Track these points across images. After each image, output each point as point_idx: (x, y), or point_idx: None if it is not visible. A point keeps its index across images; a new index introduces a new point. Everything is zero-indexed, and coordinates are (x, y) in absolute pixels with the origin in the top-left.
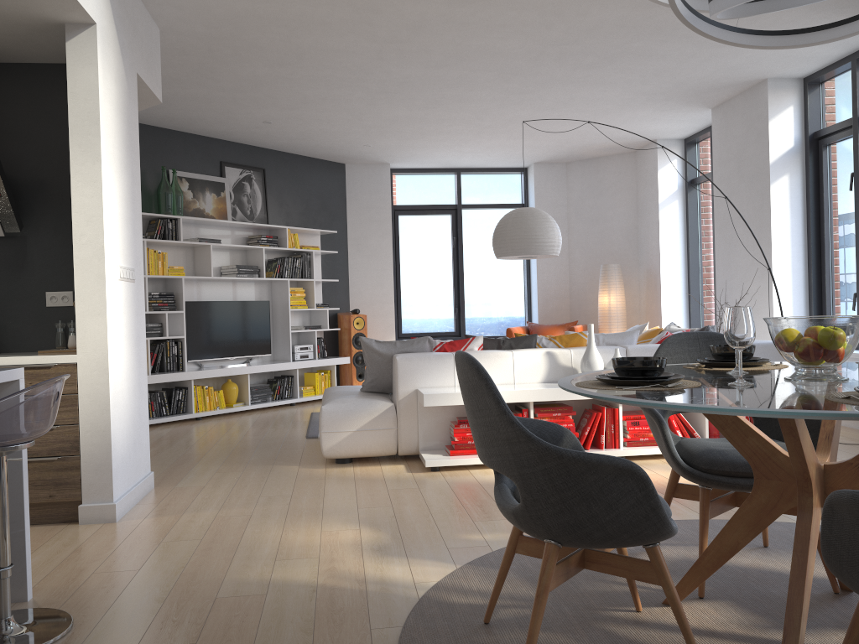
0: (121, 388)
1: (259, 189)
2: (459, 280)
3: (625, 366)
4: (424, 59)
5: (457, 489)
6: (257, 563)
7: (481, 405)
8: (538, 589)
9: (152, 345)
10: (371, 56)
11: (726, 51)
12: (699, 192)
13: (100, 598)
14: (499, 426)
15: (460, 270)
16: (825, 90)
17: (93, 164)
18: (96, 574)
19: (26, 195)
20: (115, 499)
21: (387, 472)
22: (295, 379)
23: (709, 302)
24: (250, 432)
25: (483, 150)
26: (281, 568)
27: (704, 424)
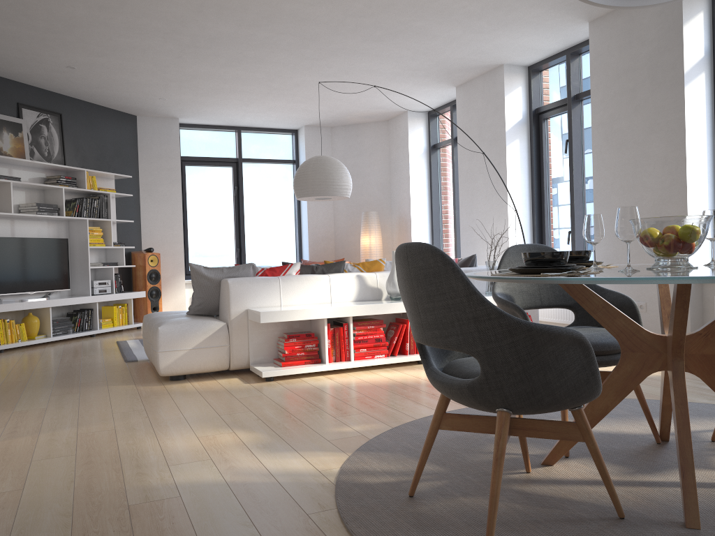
0: None
1: (56, 133)
2: (240, 224)
3: (540, 257)
4: (239, 18)
5: (300, 393)
6: (151, 470)
7: (443, 289)
8: (497, 453)
9: None
10: (191, 9)
11: (482, 37)
12: (439, 155)
13: None
14: (466, 306)
15: (241, 215)
16: (544, 76)
17: None
18: None
19: None
20: None
21: (226, 384)
22: (95, 312)
23: (448, 242)
24: (64, 360)
25: (265, 111)
26: (180, 472)
27: None
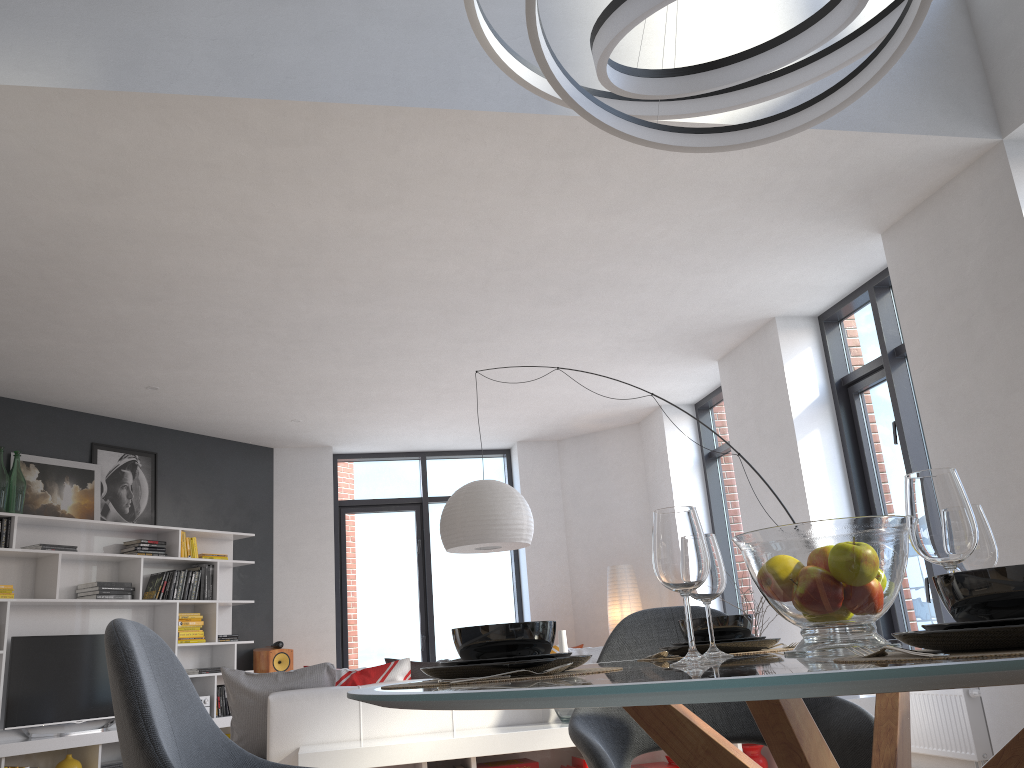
0: None
1: (146, 480)
2: (426, 597)
3: (470, 640)
4: (338, 291)
5: None
6: None
7: (120, 733)
8: None
9: None
10: (266, 287)
11: (717, 278)
12: (720, 467)
13: None
14: None
15: (427, 583)
16: (846, 328)
17: None
18: None
19: None
20: None
21: None
22: None
23: (749, 608)
24: None
25: (448, 424)
26: None
27: None
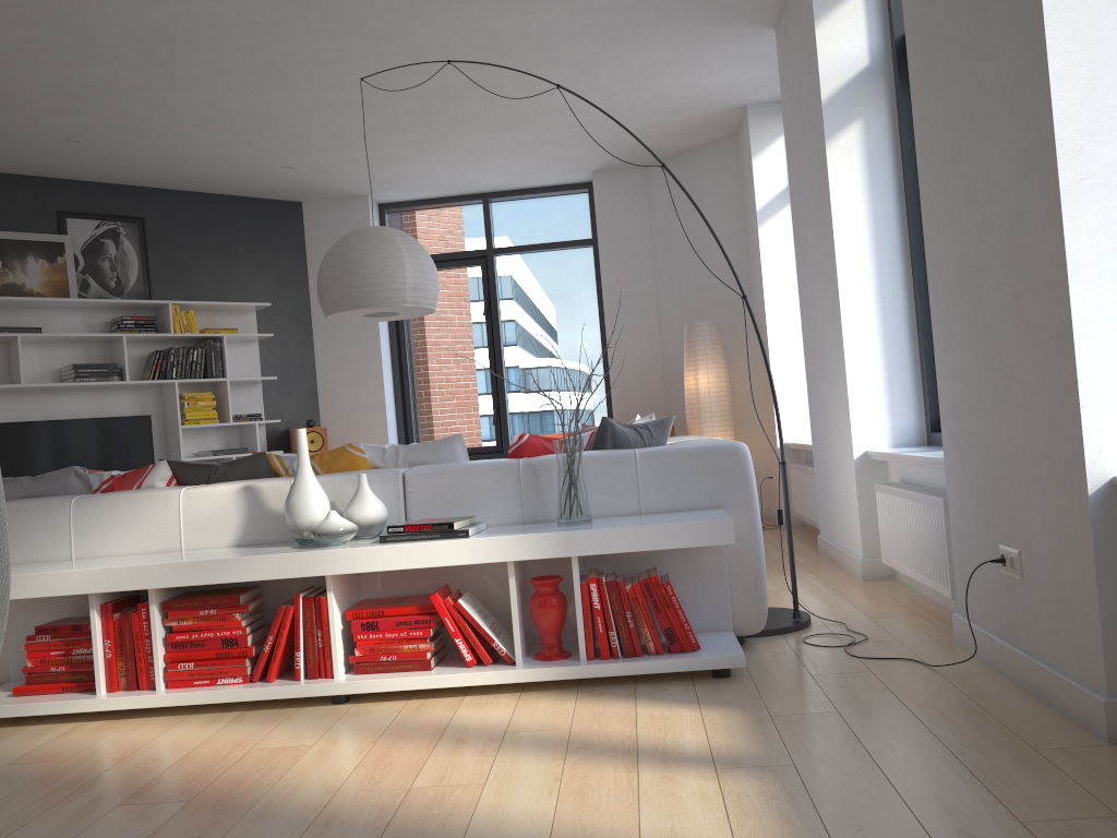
0: None
1: (134, 249)
2: (497, 365)
3: None
4: None
5: None
6: None
7: None
8: None
9: None
10: None
11: None
12: None
13: None
14: None
15: (496, 350)
16: None
17: None
18: None
19: None
20: None
21: None
22: None
23: None
24: None
25: (480, 156)
26: None
27: (513, 625)
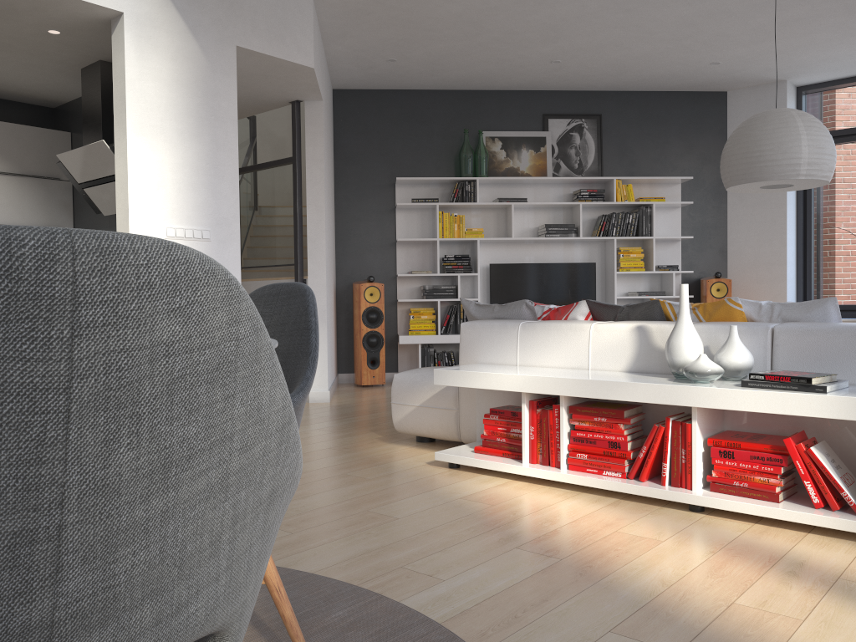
0: None
1: (592, 139)
2: None
3: None
4: None
5: (389, 490)
6: None
7: None
8: None
9: (449, 306)
10: None
11: None
12: None
13: None
14: None
15: None
16: None
17: (123, 138)
18: None
19: None
20: None
21: (412, 458)
22: None
23: None
24: None
25: None
26: None
27: None
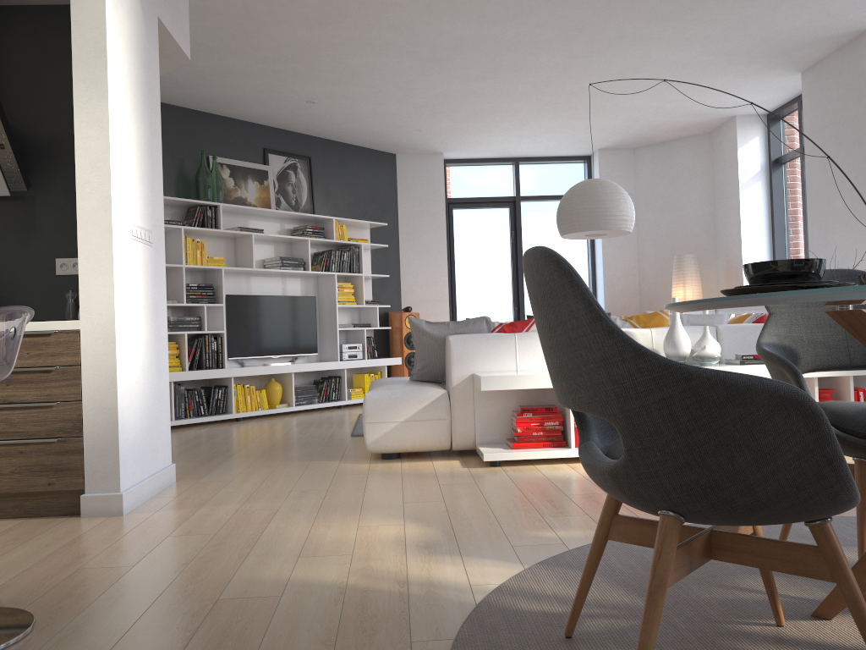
0: (132, 362)
1: (305, 179)
2: (518, 277)
3: (766, 270)
4: (478, 13)
5: (521, 484)
6: (275, 561)
7: (562, 315)
8: (652, 582)
9: (190, 340)
10: (419, 10)
11: None
12: (784, 172)
13: (77, 597)
14: (591, 341)
15: (519, 266)
16: None
17: (99, 102)
18: (82, 570)
19: (35, 151)
20: (122, 488)
21: (440, 467)
22: (343, 380)
23: None
24: (291, 431)
25: (543, 134)
26: (304, 567)
27: None
